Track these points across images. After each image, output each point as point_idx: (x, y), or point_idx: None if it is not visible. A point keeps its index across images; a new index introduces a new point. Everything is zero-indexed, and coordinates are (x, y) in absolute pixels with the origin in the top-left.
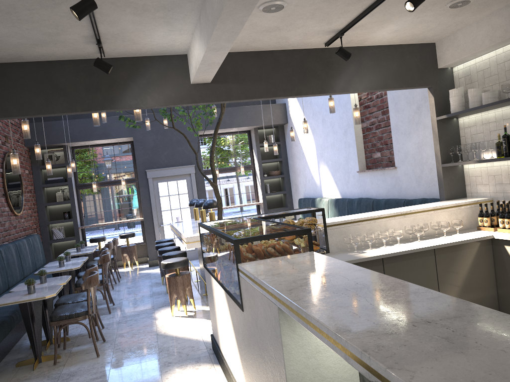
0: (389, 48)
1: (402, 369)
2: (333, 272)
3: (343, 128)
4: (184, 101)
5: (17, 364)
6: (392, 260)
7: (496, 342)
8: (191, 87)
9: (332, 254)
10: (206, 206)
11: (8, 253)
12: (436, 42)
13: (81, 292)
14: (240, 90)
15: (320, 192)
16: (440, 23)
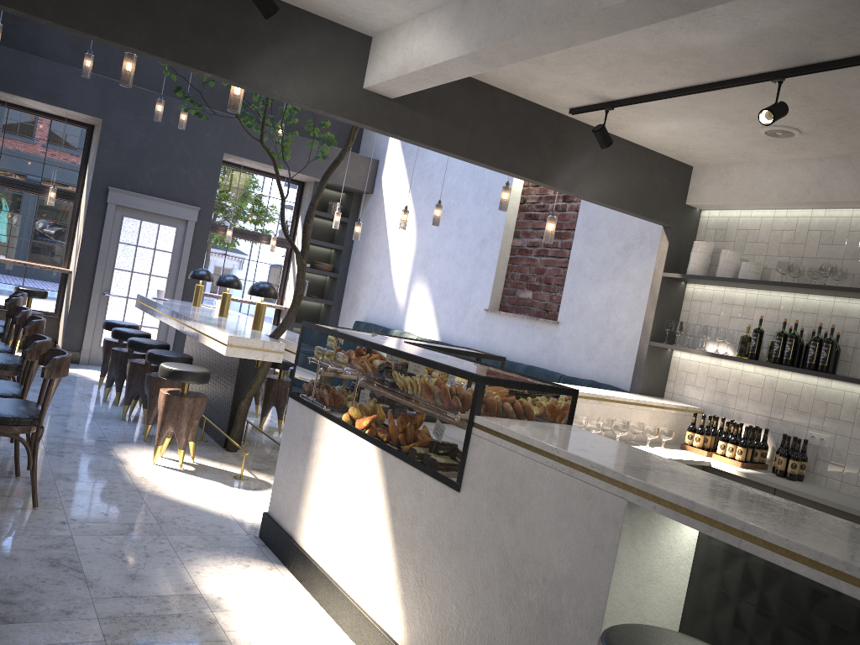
0: (639, 151)
1: None
2: (673, 469)
3: (480, 236)
4: (344, 113)
5: None
6: None
7: None
8: (362, 95)
9: None
10: (259, 291)
11: None
12: (695, 166)
13: None
14: (431, 129)
15: (401, 321)
16: (729, 145)
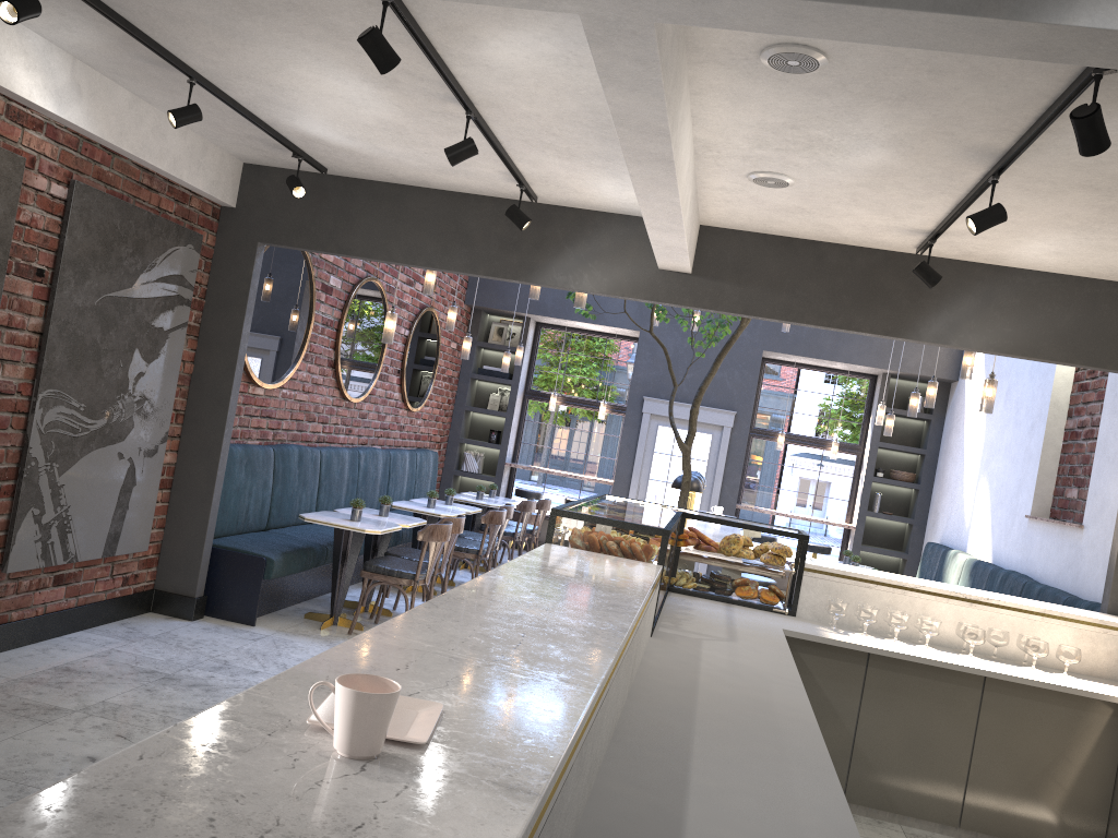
0: (1065, 282)
1: (434, 605)
2: (606, 577)
3: (1031, 419)
4: (639, 294)
5: (307, 615)
6: (887, 665)
7: (547, 627)
8: (658, 275)
9: (793, 619)
10: (678, 483)
11: (370, 462)
12: None
13: None
14: (739, 296)
15: (965, 539)
16: None
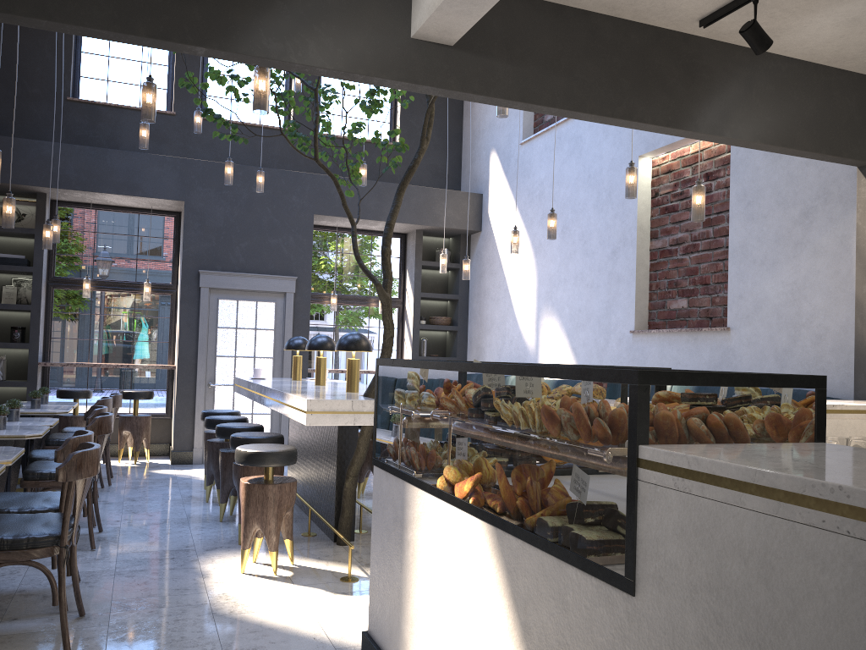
0: (806, 69)
1: None
2: None
3: (610, 246)
4: (390, 73)
5: None
6: None
7: None
8: (411, 46)
9: None
10: (347, 344)
11: None
12: None
13: (41, 491)
14: (513, 78)
15: None
16: None
